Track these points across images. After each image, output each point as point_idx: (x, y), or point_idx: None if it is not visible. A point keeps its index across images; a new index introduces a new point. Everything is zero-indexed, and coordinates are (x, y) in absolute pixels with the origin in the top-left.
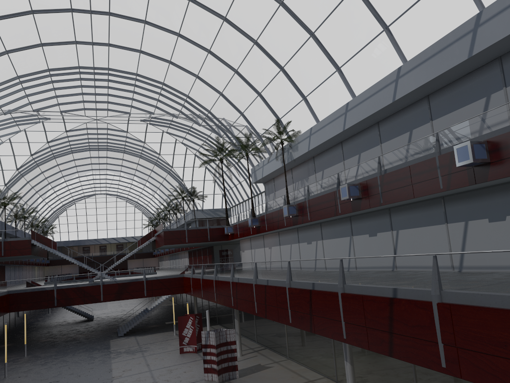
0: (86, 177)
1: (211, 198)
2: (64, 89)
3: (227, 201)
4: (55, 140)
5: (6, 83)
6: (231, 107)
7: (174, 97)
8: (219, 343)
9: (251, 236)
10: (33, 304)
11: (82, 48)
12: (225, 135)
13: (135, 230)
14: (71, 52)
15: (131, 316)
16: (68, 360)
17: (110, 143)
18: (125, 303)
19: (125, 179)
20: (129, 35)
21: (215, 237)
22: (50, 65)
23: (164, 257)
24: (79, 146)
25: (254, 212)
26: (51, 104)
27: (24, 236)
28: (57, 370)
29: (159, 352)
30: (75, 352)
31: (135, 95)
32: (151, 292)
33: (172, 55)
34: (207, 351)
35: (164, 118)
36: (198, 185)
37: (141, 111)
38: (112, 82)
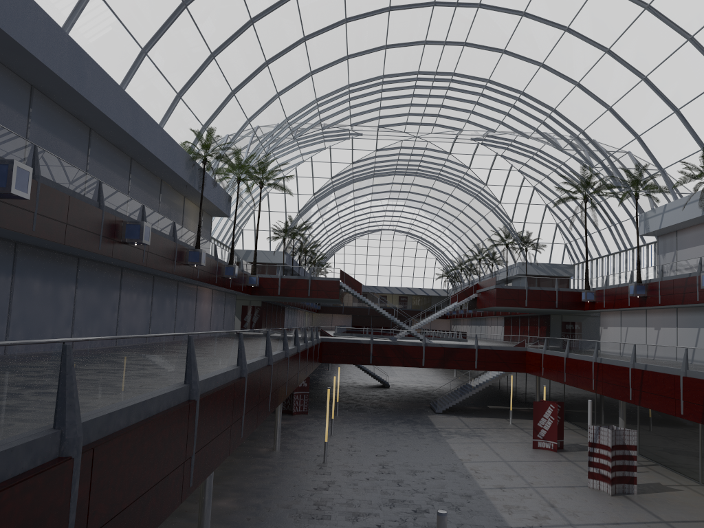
0: (378, 208)
1: (548, 248)
2: (392, 99)
3: (571, 254)
4: (361, 160)
5: (336, 93)
6: (621, 128)
7: (532, 111)
8: (615, 444)
9: (626, 308)
10: (346, 358)
11: (430, 49)
12: (600, 165)
13: (425, 280)
14: (415, 54)
15: (452, 391)
16: (392, 430)
17: (423, 166)
18: (416, 373)
19: (425, 214)
20: (496, 31)
21: (565, 304)
22: (386, 71)
23: (461, 320)
24: (384, 169)
25: (639, 276)
26: (371, 117)
27: (332, 276)
28: (386, 439)
29: (502, 441)
30: (393, 422)
31: (477, 106)
32: (483, 365)
33: (548, 55)
34: (594, 452)
35: (504, 137)
36: (532, 230)
37: (478, 128)
38: (452, 90)
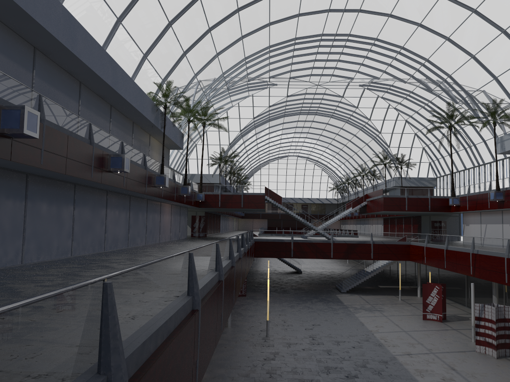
0: (286, 140)
1: (416, 166)
2: (301, 56)
3: (434, 170)
4: (275, 104)
5: (259, 52)
6: (482, 71)
7: (409, 62)
8: (497, 318)
9: (486, 210)
10: (273, 253)
11: (332, 15)
12: (463, 101)
13: (320, 192)
14: (321, 20)
15: (353, 276)
16: (312, 307)
17: (321, 108)
18: (319, 261)
19: (321, 143)
20: None
21: (436, 208)
22: (297, 34)
23: (348, 220)
24: (292, 111)
25: (498, 185)
26: (284, 71)
27: (259, 192)
28: (309, 315)
29: (397, 314)
30: (311, 300)
31: (366, 60)
32: (377, 255)
33: (425, 17)
34: (480, 324)
35: (384, 83)
36: (404, 152)
37: (366, 76)
38: (348, 47)
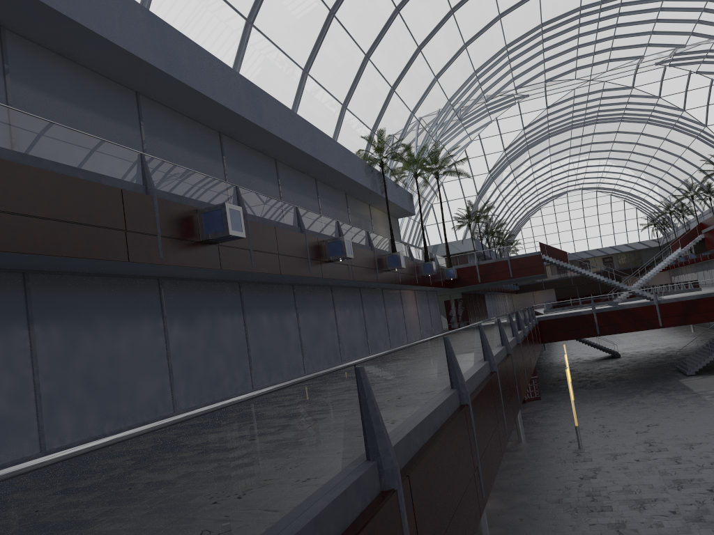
0: (559, 169)
1: None
2: (556, 47)
3: None
4: (532, 123)
5: (494, 58)
6: None
7: None
8: None
9: None
10: (570, 333)
11: None
12: None
13: (628, 234)
14: None
15: (702, 348)
16: (643, 402)
17: (603, 111)
18: (645, 336)
19: (615, 162)
20: None
21: None
22: (543, 18)
23: (682, 268)
24: (559, 126)
25: None
26: (535, 74)
27: (532, 251)
28: (640, 413)
29: None
30: (641, 393)
31: (658, 24)
32: None
33: None
34: None
35: (696, 50)
36: None
37: (663, 48)
38: (624, 15)
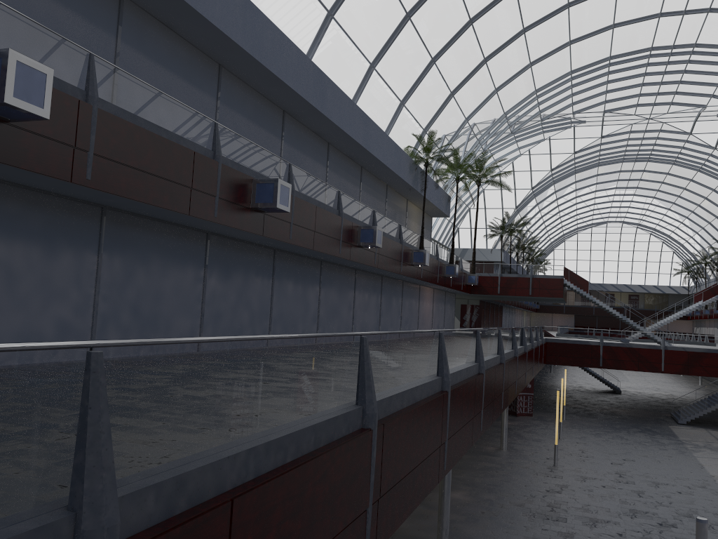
0: (603, 199)
1: None
2: (620, 81)
3: None
4: (584, 149)
5: (556, 81)
6: None
7: None
8: None
9: None
10: (573, 360)
11: (666, 21)
12: None
13: (659, 276)
14: (648, 30)
15: (698, 400)
16: (627, 438)
17: (657, 151)
18: (652, 380)
19: (660, 202)
20: None
21: None
22: (613, 51)
23: (706, 321)
24: (611, 157)
25: None
26: (595, 103)
27: (555, 274)
28: (621, 447)
29: None
30: (628, 430)
31: None
32: None
33: None
34: None
35: None
36: None
37: None
38: (693, 63)
